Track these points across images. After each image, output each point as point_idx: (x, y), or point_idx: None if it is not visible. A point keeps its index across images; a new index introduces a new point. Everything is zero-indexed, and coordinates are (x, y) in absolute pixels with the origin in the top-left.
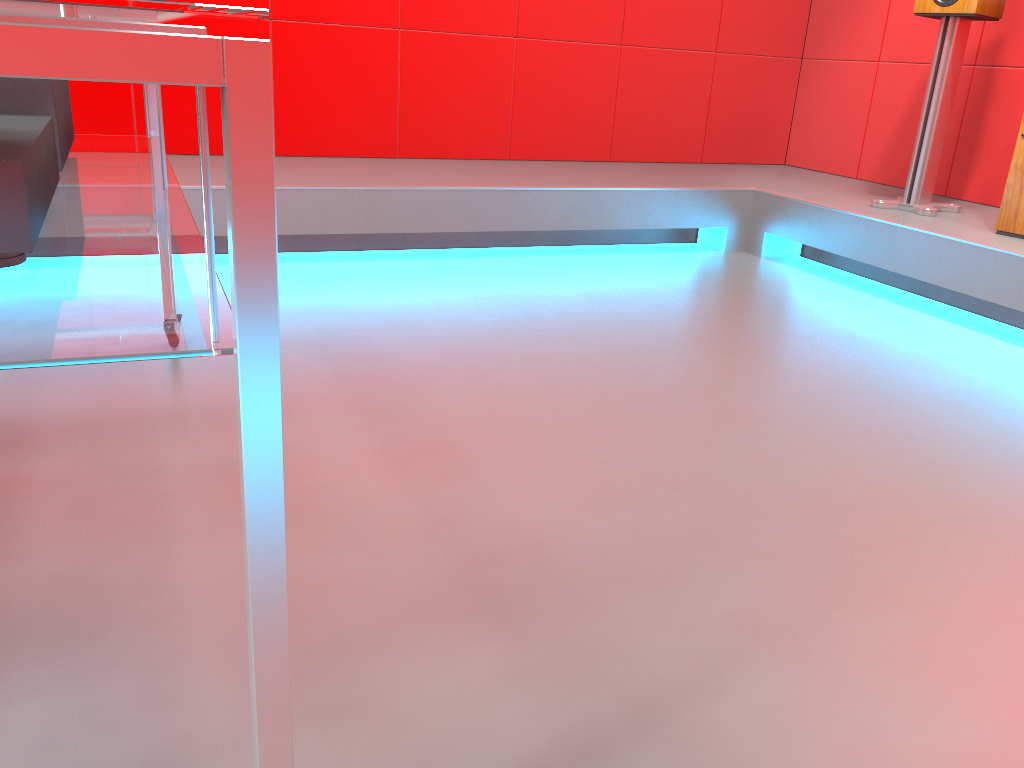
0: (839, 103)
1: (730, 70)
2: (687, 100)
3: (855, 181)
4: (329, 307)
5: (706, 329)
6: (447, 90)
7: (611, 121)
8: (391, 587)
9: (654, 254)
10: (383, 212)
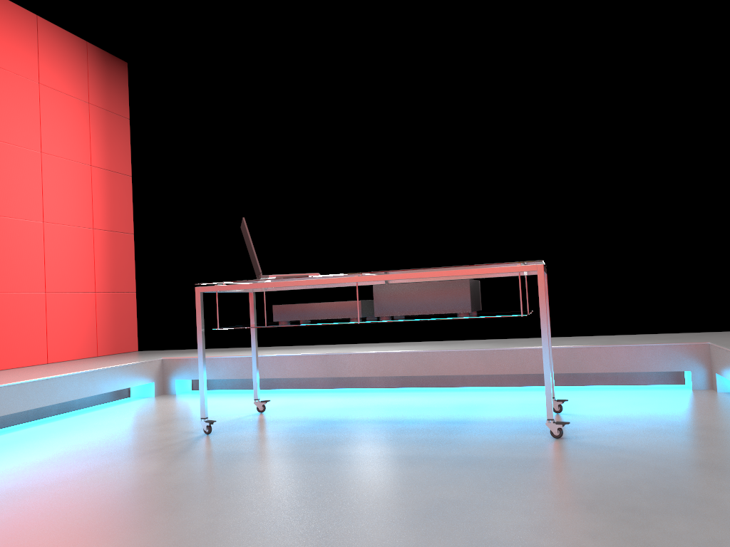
0: None
1: None
2: None
3: None
4: (649, 468)
5: None
6: None
7: None
8: (276, 446)
9: None
10: None
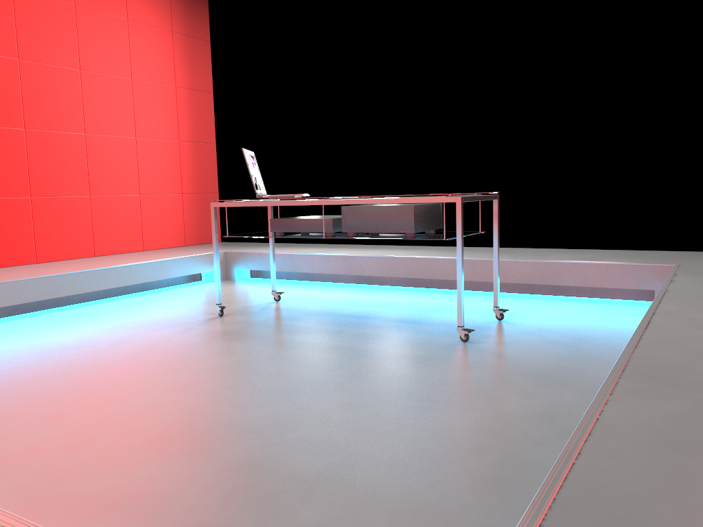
0: None
1: None
2: None
3: None
4: (494, 372)
5: (249, 444)
6: None
7: None
8: (255, 330)
9: None
10: None
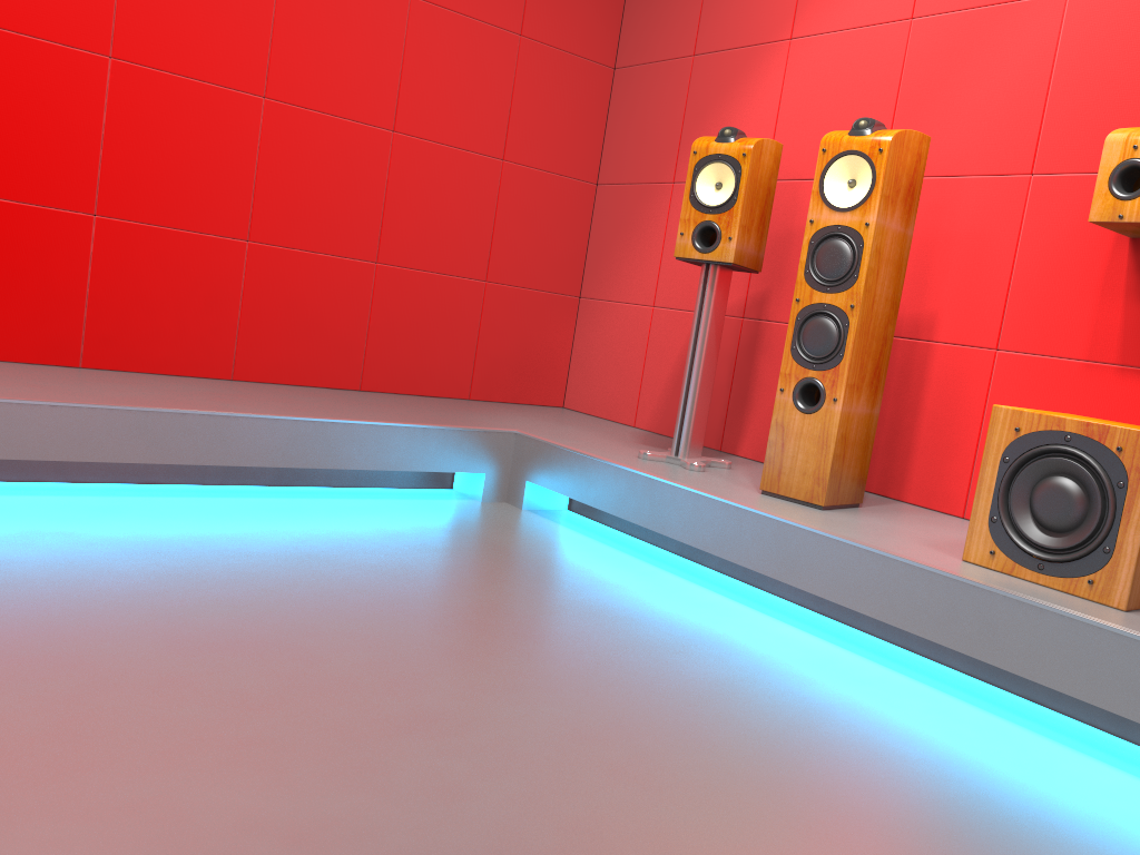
0: (616, 346)
1: (502, 302)
2: (453, 329)
3: (632, 429)
4: None
5: (426, 598)
6: (155, 292)
7: (363, 345)
8: None
9: (396, 501)
10: (22, 432)
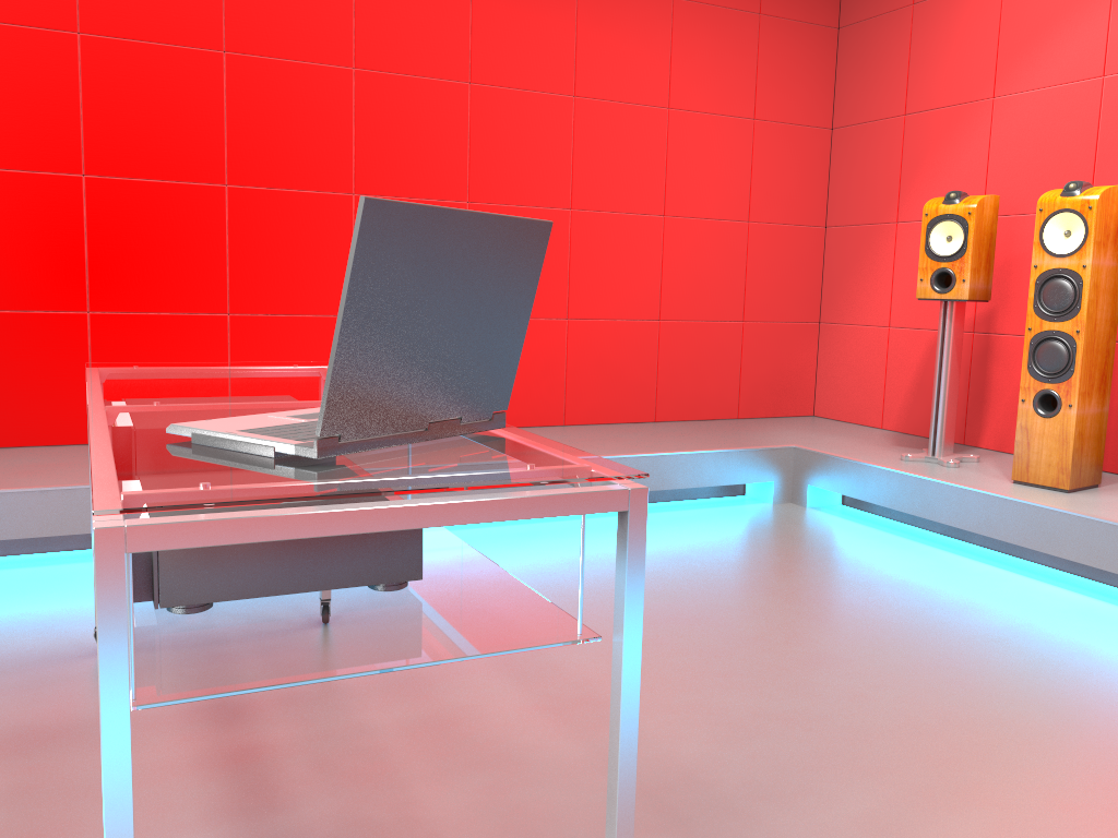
0: (858, 362)
1: (757, 336)
2: (721, 364)
3: (881, 431)
4: None
5: (776, 581)
6: None
7: (654, 386)
8: (592, 812)
9: (710, 509)
10: None
